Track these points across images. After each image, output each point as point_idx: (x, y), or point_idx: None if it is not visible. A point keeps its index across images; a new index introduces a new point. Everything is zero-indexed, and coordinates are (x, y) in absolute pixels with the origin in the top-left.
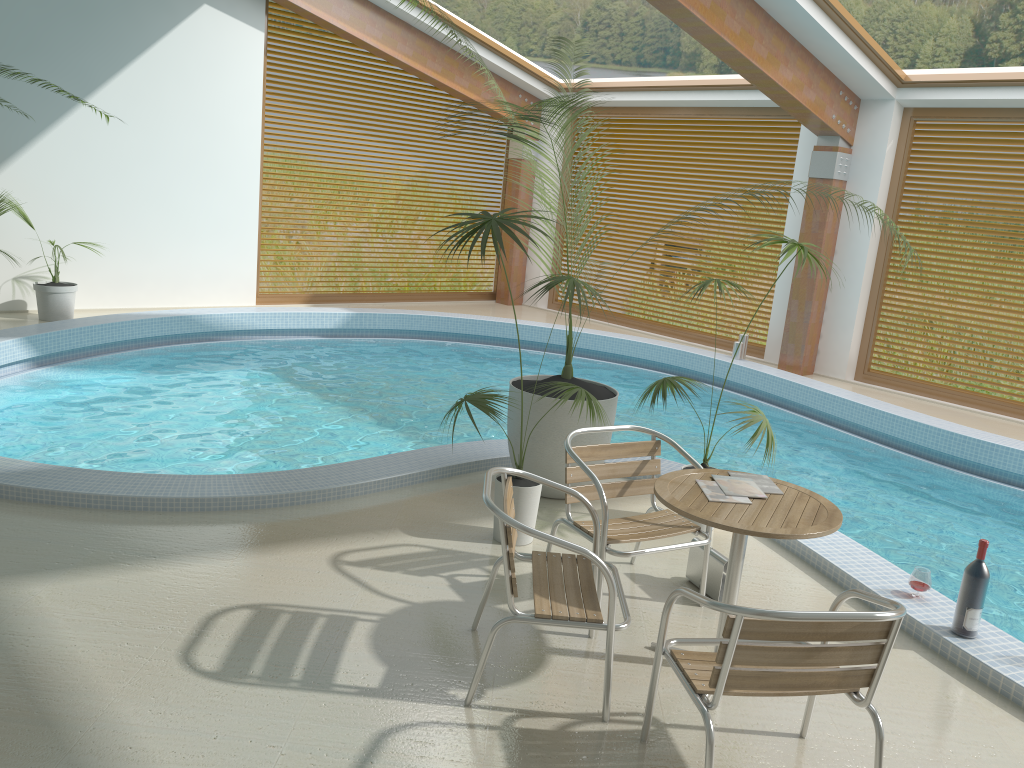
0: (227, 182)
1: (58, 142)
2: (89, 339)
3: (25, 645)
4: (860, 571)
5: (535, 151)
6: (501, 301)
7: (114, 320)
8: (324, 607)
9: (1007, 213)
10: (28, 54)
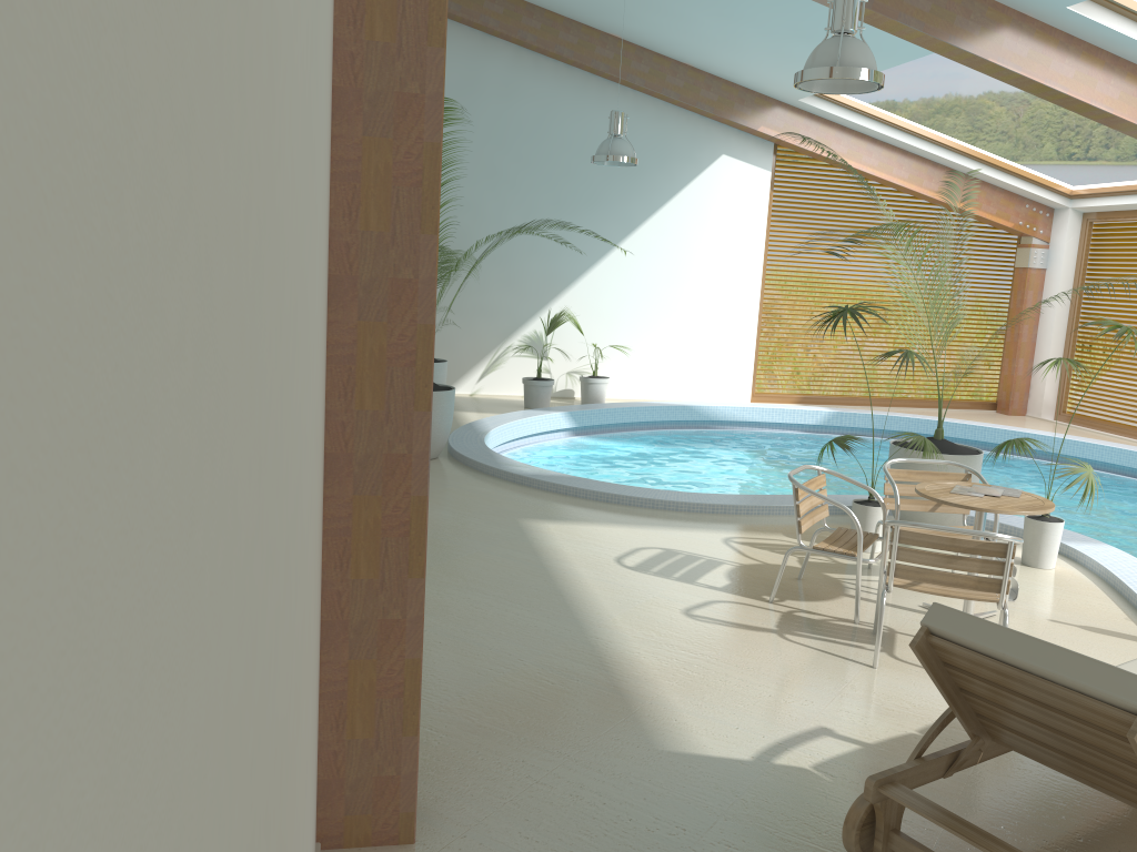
0: (732, 297)
1: (605, 270)
2: (612, 418)
3: (539, 542)
4: None
5: (1044, 259)
6: (1001, 411)
7: (632, 405)
8: (707, 556)
9: None
10: (590, 206)
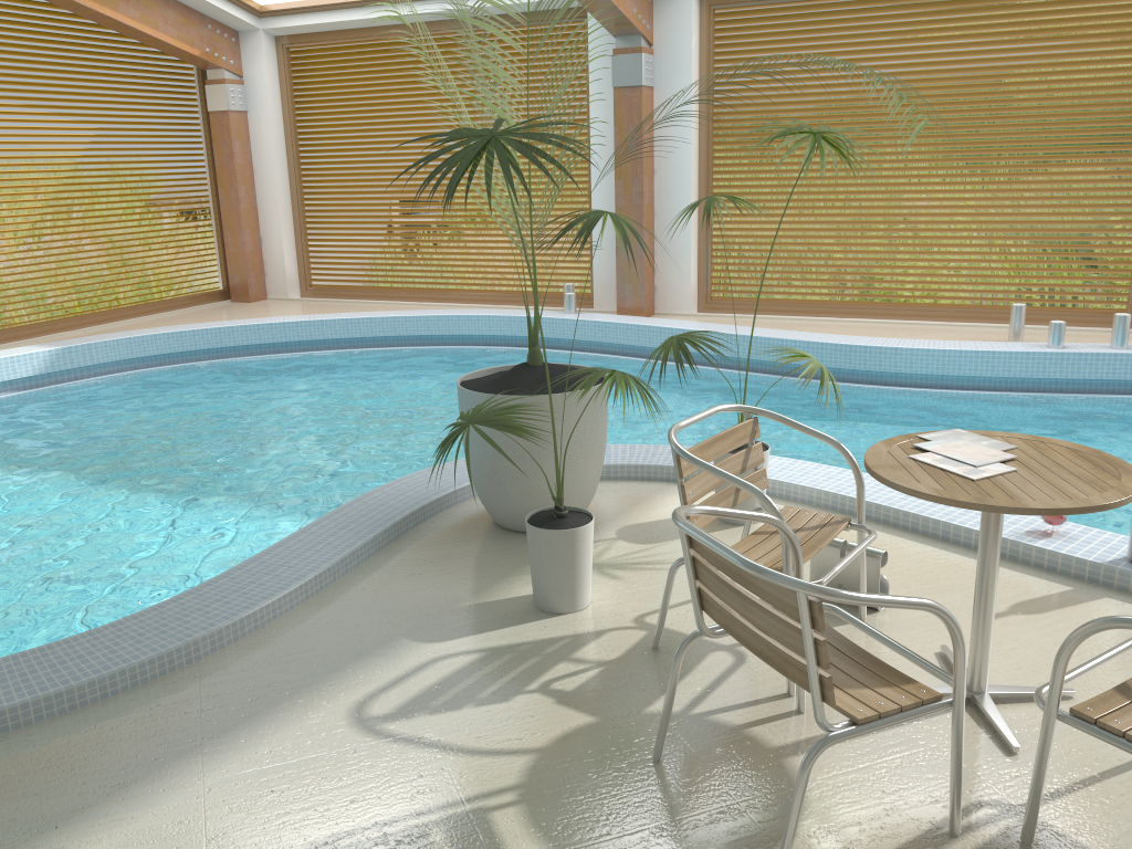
0: None
1: None
2: None
3: None
4: (971, 520)
5: (243, 99)
6: (239, 299)
7: None
8: (420, 809)
9: (825, 102)
10: None
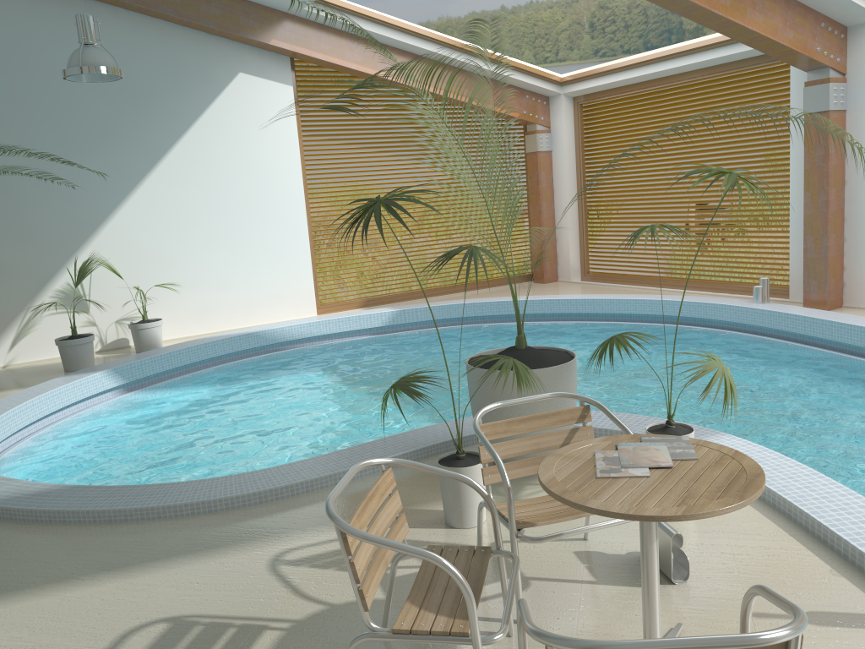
0: (278, 215)
1: (137, 206)
2: (169, 363)
3: None
4: (854, 529)
5: (549, 142)
6: (538, 281)
7: (190, 345)
8: (240, 615)
9: None
10: (104, 140)
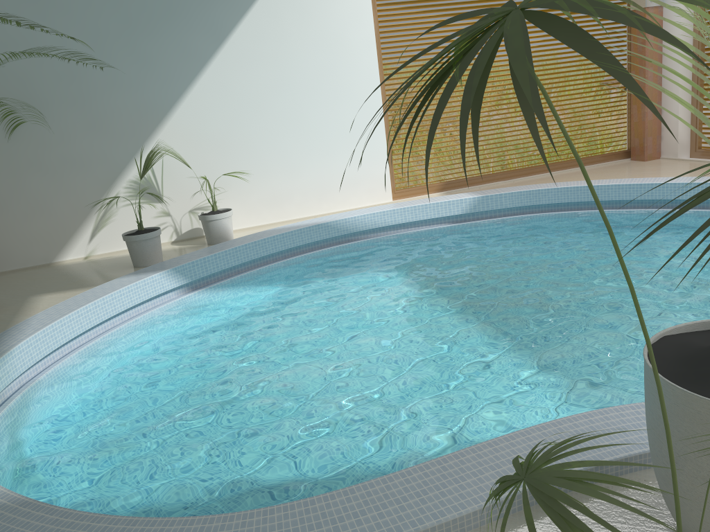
0: (351, 95)
1: (204, 90)
2: (235, 259)
3: None
4: None
5: None
6: (636, 158)
7: (257, 238)
8: None
9: None
10: (168, 20)
